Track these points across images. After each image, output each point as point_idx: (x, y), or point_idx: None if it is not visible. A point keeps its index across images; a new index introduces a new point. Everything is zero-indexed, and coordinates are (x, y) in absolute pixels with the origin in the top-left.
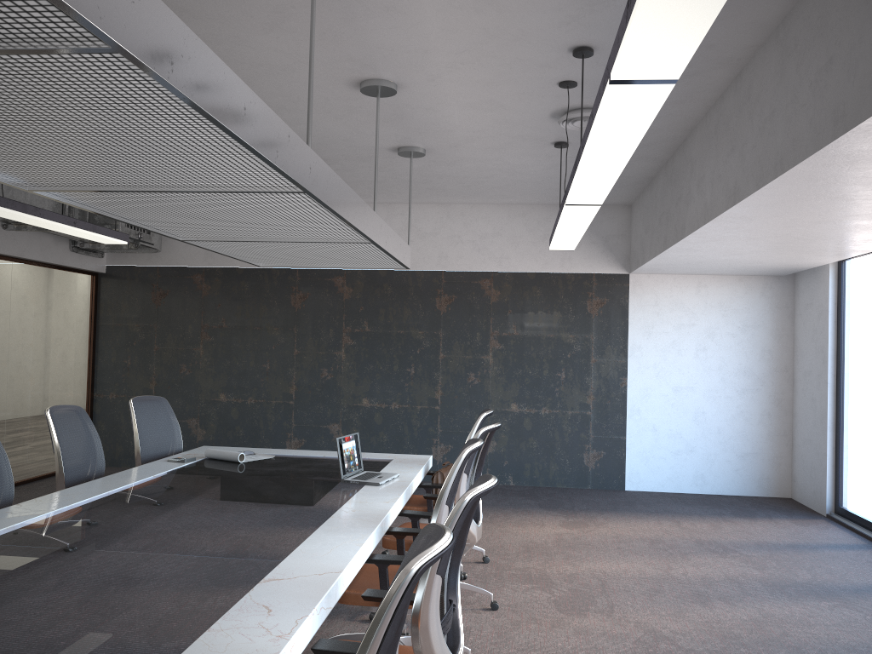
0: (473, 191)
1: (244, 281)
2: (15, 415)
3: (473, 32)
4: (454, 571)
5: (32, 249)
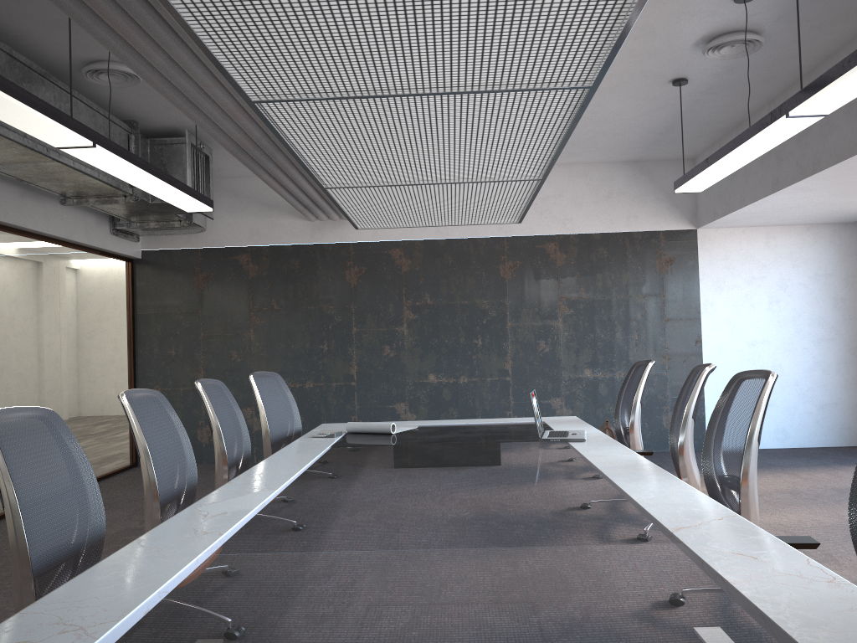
0: None
1: (294, 259)
2: (70, 412)
3: None
4: None
5: (78, 231)
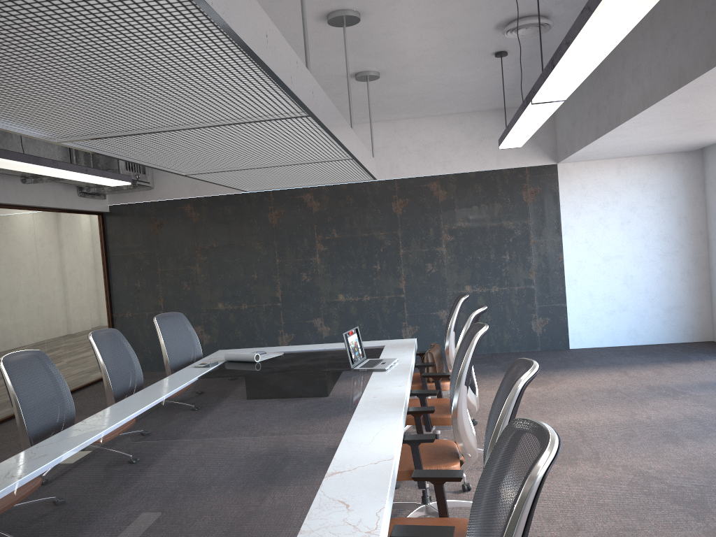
0: (416, 106)
1: (227, 206)
2: (53, 339)
3: None
4: None
5: (48, 198)
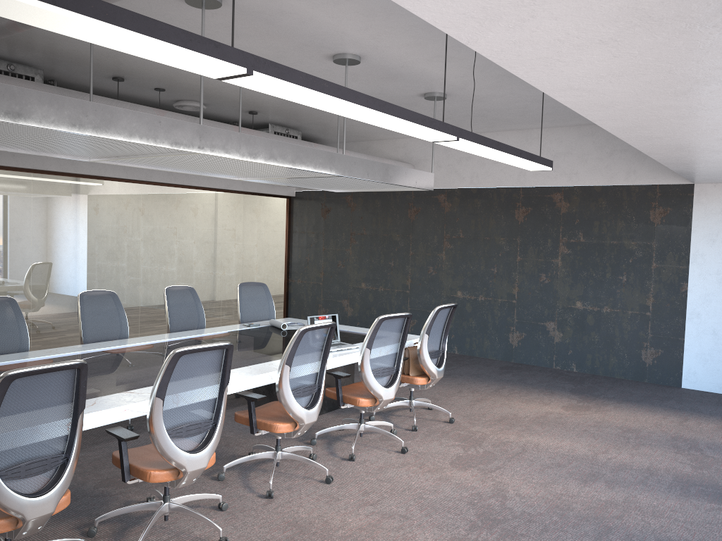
0: (531, 118)
1: (377, 200)
2: (228, 291)
3: (354, 15)
4: (219, 403)
5: (235, 184)
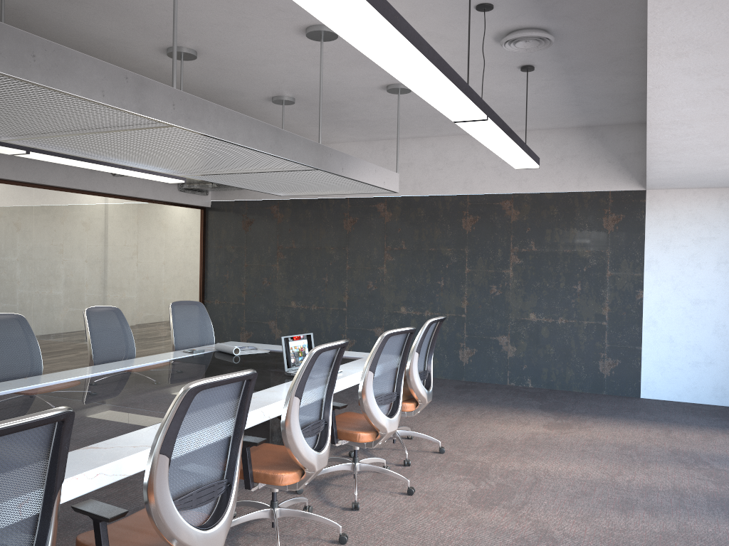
0: None
1: (308, 210)
2: (138, 315)
3: None
4: (234, 454)
5: (145, 191)
